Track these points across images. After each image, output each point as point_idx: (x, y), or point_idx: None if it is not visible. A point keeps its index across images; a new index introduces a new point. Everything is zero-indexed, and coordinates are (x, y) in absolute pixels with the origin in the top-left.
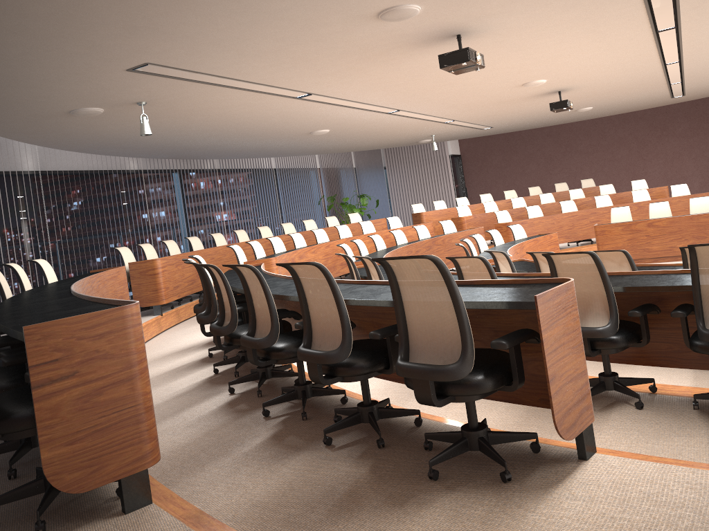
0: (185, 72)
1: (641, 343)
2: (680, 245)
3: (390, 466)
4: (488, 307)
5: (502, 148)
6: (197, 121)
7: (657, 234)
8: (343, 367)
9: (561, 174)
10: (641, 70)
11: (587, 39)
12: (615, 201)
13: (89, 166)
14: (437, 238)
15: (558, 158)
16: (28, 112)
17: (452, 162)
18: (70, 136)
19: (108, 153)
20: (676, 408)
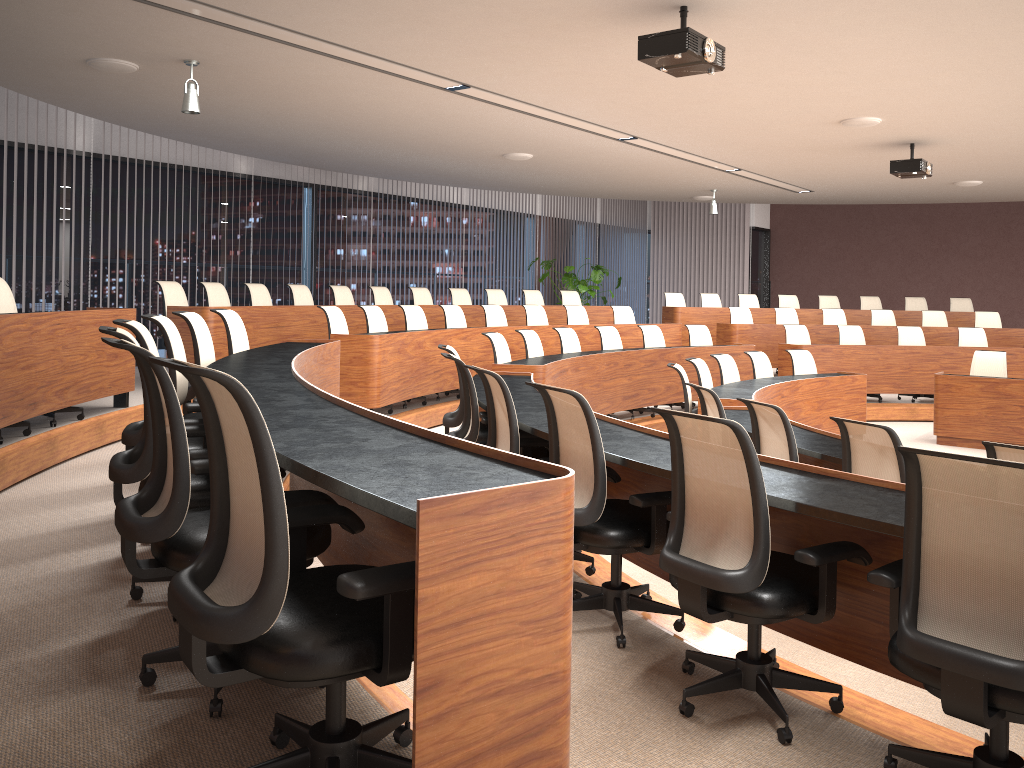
0: (229, 16)
1: (815, 617)
2: None
3: (182, 764)
4: (359, 501)
5: (837, 229)
6: (304, 108)
7: None
8: (174, 552)
9: (925, 284)
10: None
11: (935, 48)
12: (997, 341)
13: (173, 159)
14: (669, 349)
15: (924, 258)
16: (19, 52)
17: (753, 239)
18: (117, 104)
19: (195, 141)
20: (853, 762)
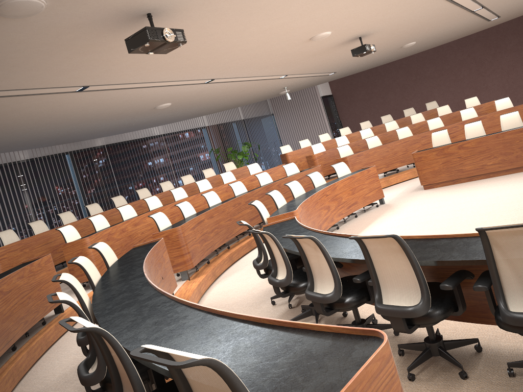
0: None
1: None
2: (491, 163)
3: None
4: None
5: (364, 84)
6: (14, 122)
7: (468, 155)
8: None
9: (415, 99)
10: (425, 6)
11: None
12: (450, 120)
13: None
14: (271, 184)
15: (411, 86)
16: None
17: (325, 102)
18: None
19: None
20: None
